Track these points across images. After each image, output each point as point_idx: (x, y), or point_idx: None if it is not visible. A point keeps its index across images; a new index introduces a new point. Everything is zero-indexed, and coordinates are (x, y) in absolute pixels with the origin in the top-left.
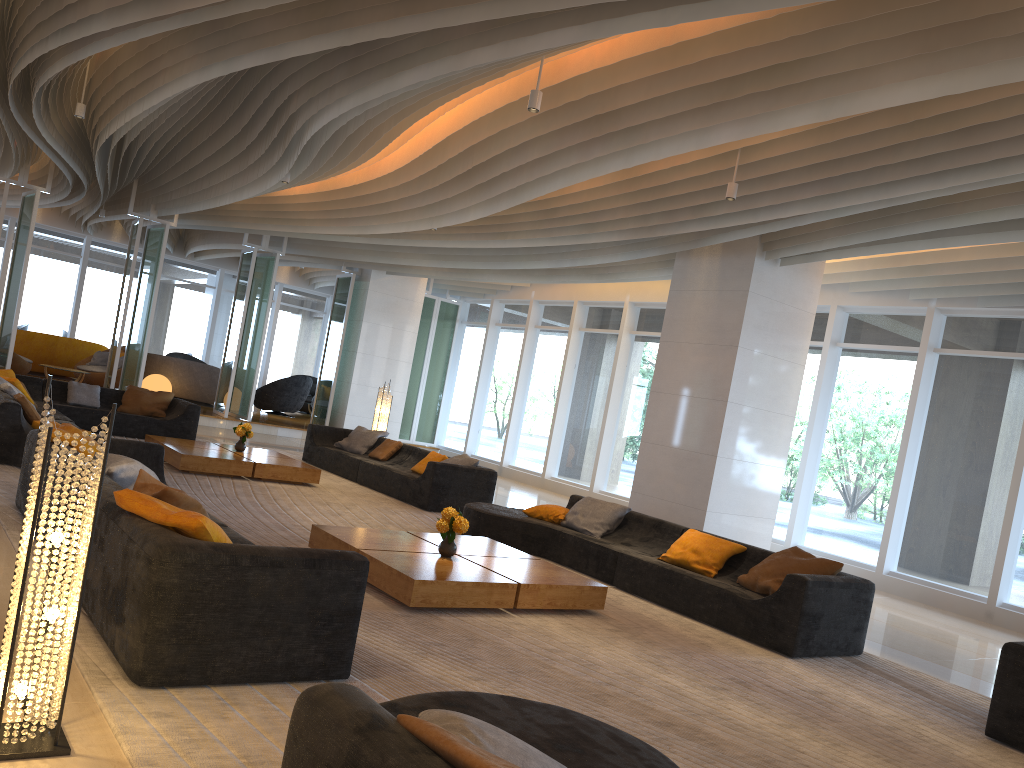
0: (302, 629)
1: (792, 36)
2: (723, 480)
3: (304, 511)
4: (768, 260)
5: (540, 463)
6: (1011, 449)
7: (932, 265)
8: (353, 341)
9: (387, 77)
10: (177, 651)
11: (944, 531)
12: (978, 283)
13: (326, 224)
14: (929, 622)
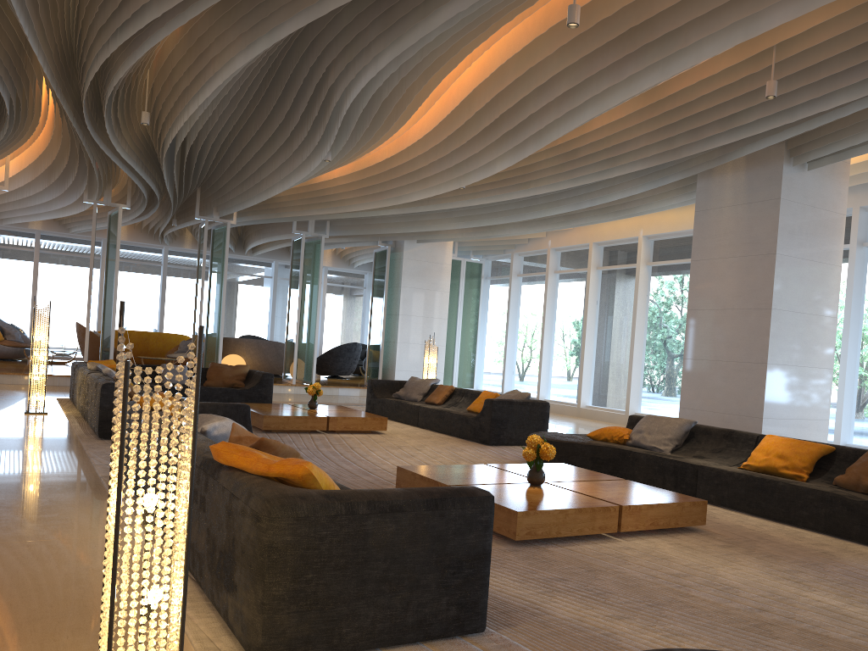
0: (431, 580)
1: None
2: (775, 386)
3: (380, 456)
4: (796, 166)
5: (574, 394)
6: None
7: None
8: (394, 305)
9: (423, 19)
10: (298, 620)
11: None
12: None
13: (363, 201)
14: None
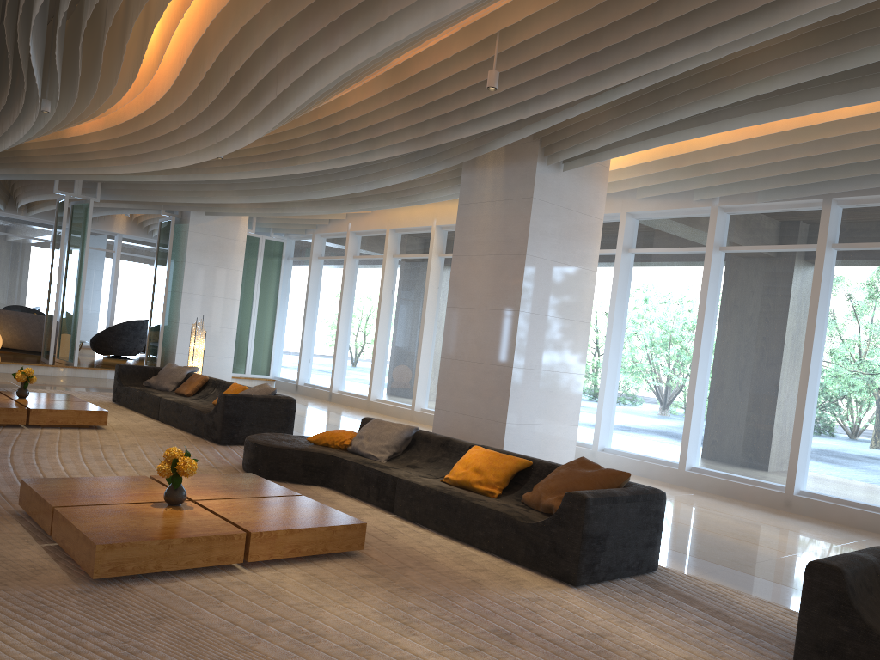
0: None
1: None
2: (521, 391)
3: (63, 458)
4: (551, 165)
5: (366, 387)
6: (799, 339)
7: (712, 163)
8: (178, 282)
9: None
10: None
11: (740, 424)
12: (757, 177)
13: (122, 163)
14: (730, 518)
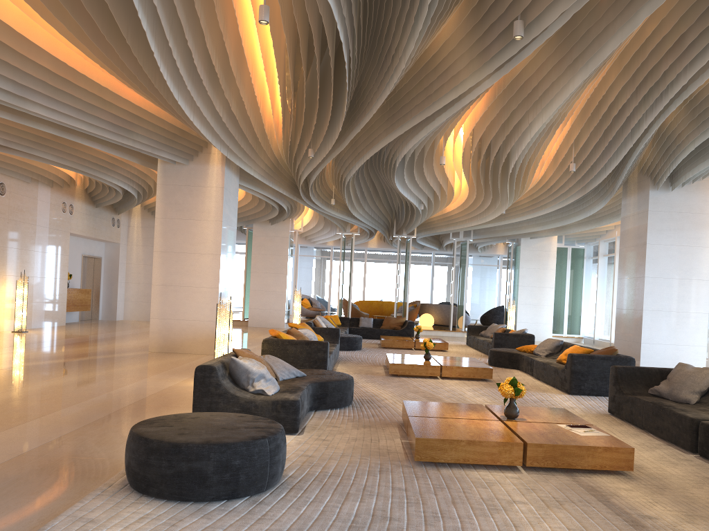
0: (306, 364)
1: (503, 111)
2: (651, 324)
3: None
4: (661, 190)
5: None
6: None
7: None
8: (516, 280)
9: (392, 167)
10: None
11: None
12: None
13: (469, 221)
14: None
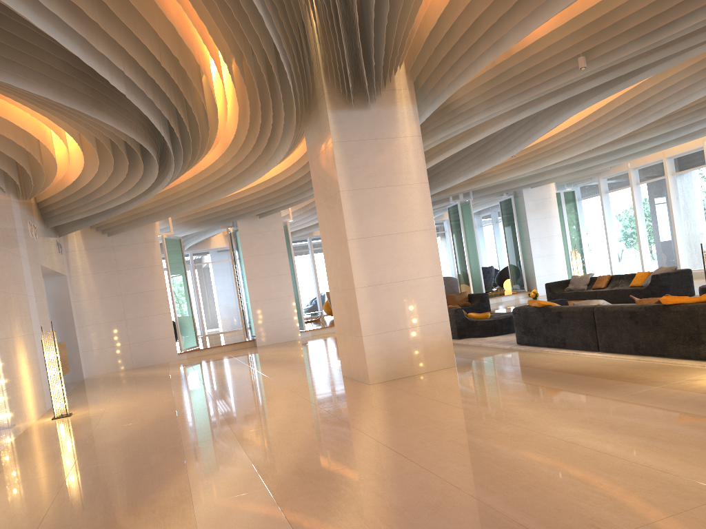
0: None
1: None
2: None
3: None
4: None
5: (672, 265)
6: None
7: None
8: (524, 234)
9: (626, 80)
10: None
11: None
12: None
13: (511, 172)
14: None
